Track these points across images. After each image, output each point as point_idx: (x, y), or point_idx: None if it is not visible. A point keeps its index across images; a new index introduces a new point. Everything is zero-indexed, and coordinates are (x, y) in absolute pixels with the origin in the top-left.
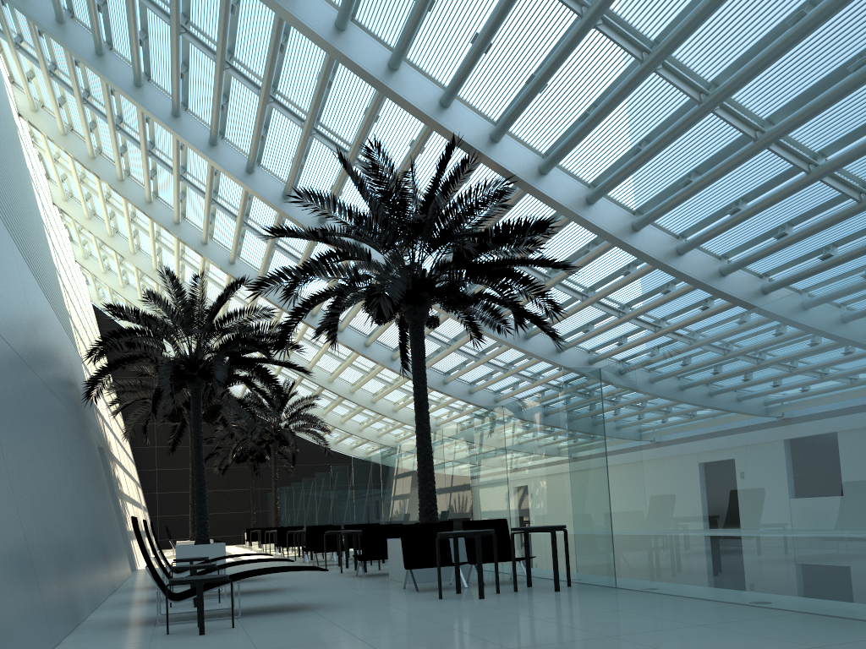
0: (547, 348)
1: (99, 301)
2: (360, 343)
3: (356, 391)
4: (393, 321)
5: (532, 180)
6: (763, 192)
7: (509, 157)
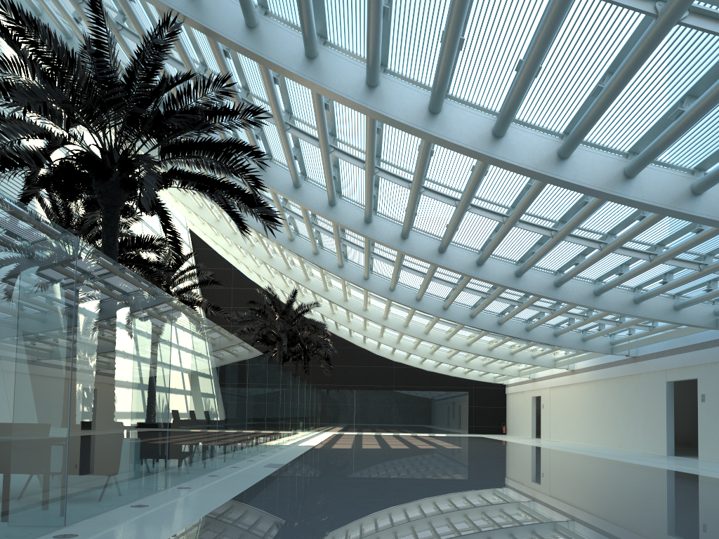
0: (427, 248)
1: (192, 226)
2: (309, 251)
3: (349, 299)
4: (308, 226)
5: (235, 36)
6: (469, 2)
7: (208, 12)
